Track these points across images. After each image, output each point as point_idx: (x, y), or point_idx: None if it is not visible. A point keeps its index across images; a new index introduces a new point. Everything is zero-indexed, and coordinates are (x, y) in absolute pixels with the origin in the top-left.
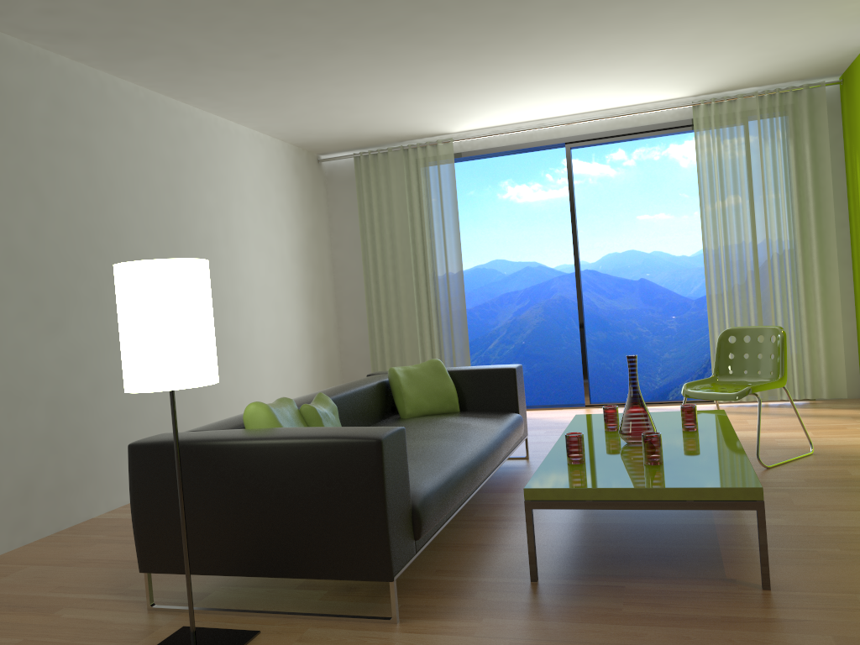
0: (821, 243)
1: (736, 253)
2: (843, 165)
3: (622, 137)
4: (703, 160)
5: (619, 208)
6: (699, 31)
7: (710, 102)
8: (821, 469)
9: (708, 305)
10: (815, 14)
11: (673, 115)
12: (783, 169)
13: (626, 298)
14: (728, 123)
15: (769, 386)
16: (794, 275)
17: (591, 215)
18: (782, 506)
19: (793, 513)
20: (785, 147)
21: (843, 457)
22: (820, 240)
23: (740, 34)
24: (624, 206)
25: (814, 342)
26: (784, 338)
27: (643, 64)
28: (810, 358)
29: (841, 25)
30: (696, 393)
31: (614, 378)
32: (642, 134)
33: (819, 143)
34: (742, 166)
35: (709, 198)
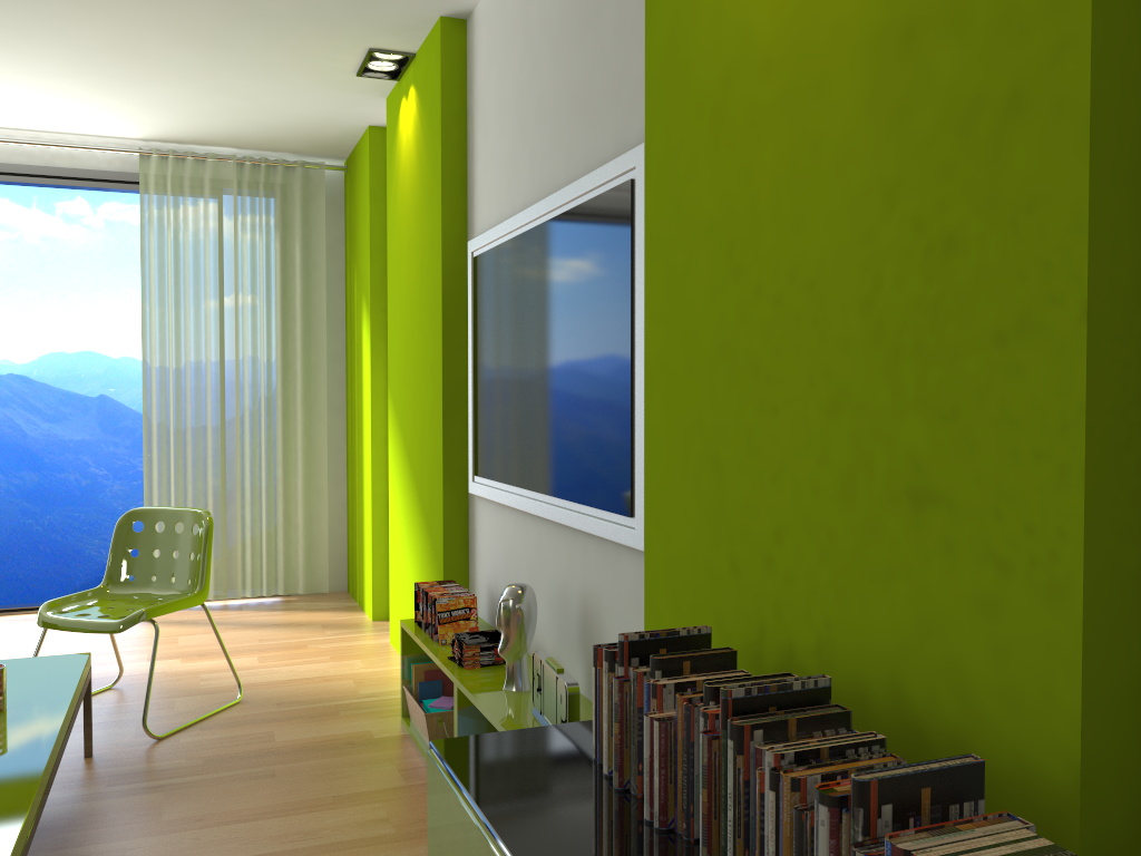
0: (309, 380)
1: (192, 383)
2: (343, 280)
3: (25, 178)
4: (152, 239)
5: (73, 286)
6: (116, 36)
7: (167, 154)
8: (239, 734)
9: (146, 457)
10: (290, 62)
11: (111, 161)
12: (265, 271)
13: (76, 423)
14: (192, 192)
15: (178, 606)
16: (272, 421)
17: (26, 290)
18: (140, 828)
19: (150, 842)
20: (270, 241)
21: (280, 704)
22: (307, 377)
23: (186, 60)
24: (82, 283)
25: (292, 515)
26: (211, 528)
27: (35, 65)
28: (285, 538)
29: (329, 89)
30: (59, 620)
31: (48, 543)
32: (58, 180)
33: (314, 244)
34: (208, 258)
35: (157, 297)
